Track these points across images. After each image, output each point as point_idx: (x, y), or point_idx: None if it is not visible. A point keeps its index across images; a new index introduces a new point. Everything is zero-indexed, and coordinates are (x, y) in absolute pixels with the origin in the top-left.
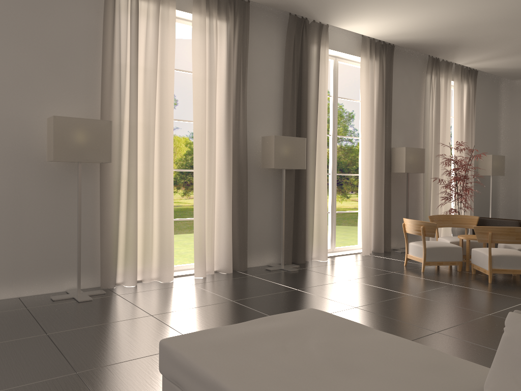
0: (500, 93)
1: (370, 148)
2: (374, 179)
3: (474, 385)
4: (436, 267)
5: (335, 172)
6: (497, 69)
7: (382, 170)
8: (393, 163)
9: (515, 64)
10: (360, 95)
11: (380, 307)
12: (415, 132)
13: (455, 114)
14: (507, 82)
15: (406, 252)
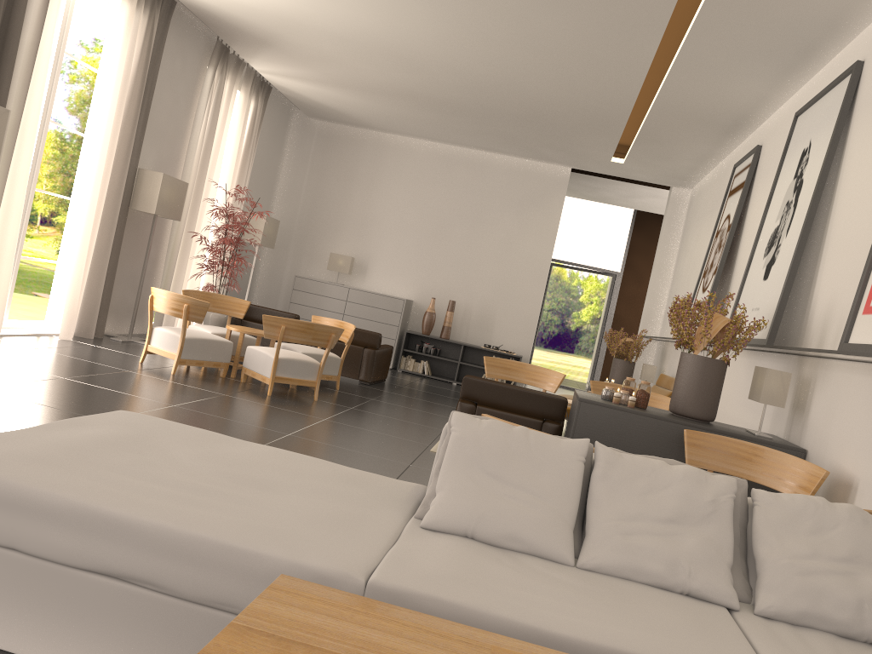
0: (289, 129)
1: (106, 160)
2: (101, 214)
3: (399, 495)
4: (188, 368)
5: (33, 185)
6: (299, 95)
7: (119, 202)
8: (136, 193)
9: (323, 97)
10: (109, 65)
11: None
12: (174, 153)
13: (233, 142)
14: (300, 116)
15: (148, 342)
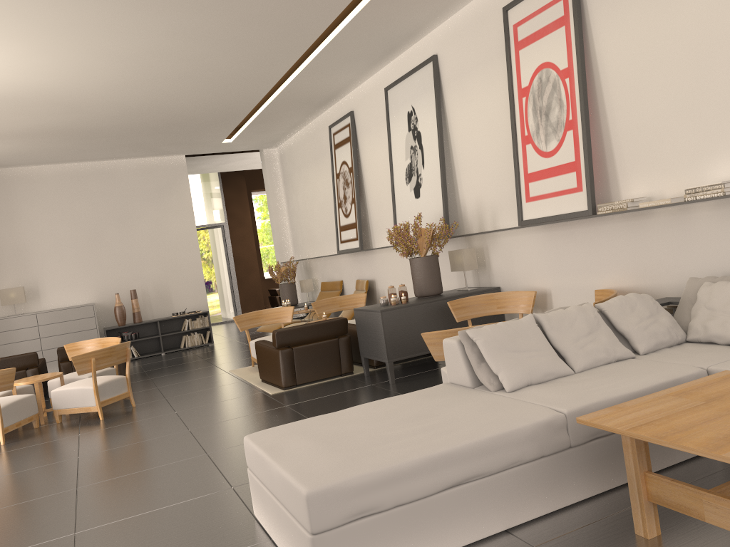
0: None
1: None
2: None
3: (458, 389)
4: None
5: None
6: None
7: None
8: None
9: None
10: None
11: (99, 474)
12: None
13: None
14: None
15: None
